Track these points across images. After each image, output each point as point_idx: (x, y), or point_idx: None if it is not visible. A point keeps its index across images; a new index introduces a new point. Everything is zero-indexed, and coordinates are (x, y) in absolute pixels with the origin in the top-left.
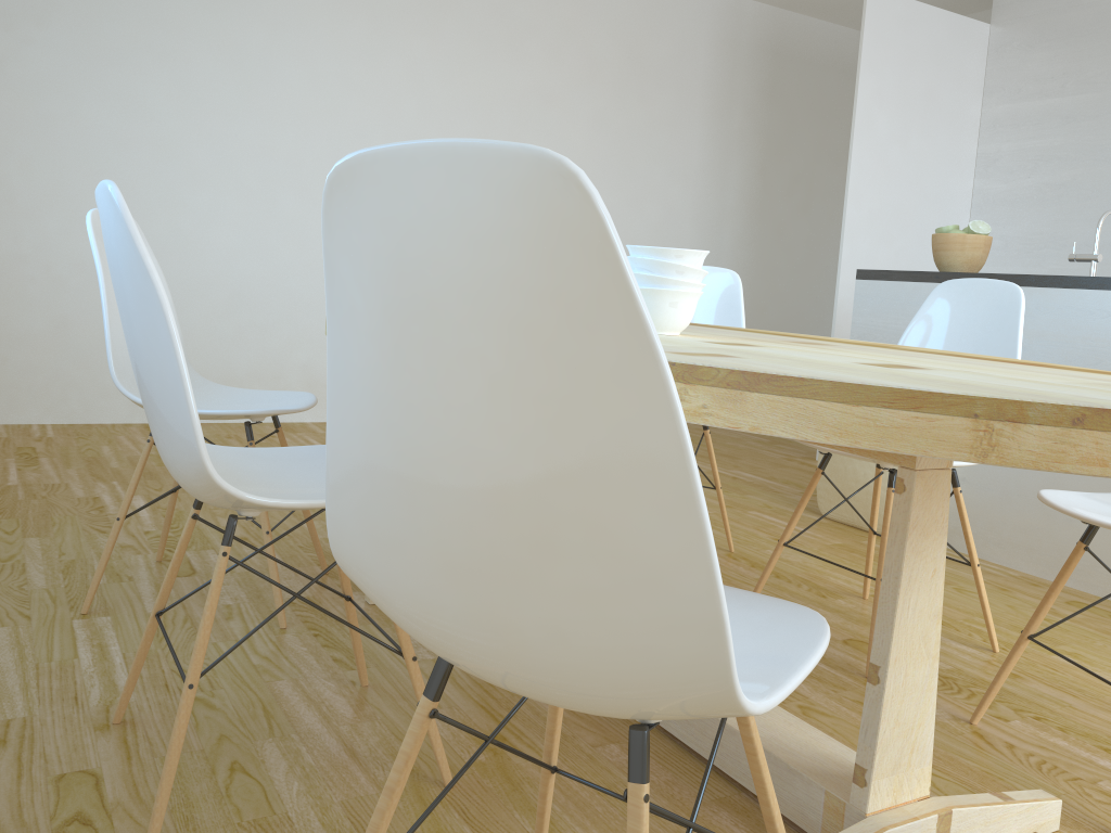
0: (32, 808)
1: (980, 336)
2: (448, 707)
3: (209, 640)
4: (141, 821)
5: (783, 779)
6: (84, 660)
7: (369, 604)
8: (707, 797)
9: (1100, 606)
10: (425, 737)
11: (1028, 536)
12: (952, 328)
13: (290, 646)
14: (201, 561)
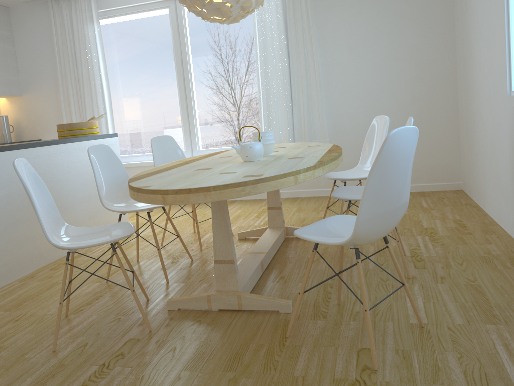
0: (429, 264)
1: (107, 164)
2: (315, 269)
3: (371, 302)
4: (405, 259)
5: (281, 235)
6: (420, 301)
7: (292, 310)
8: (288, 248)
9: (52, 267)
10: (330, 264)
11: (8, 266)
12: (99, 164)
13: (343, 295)
14: (349, 363)
